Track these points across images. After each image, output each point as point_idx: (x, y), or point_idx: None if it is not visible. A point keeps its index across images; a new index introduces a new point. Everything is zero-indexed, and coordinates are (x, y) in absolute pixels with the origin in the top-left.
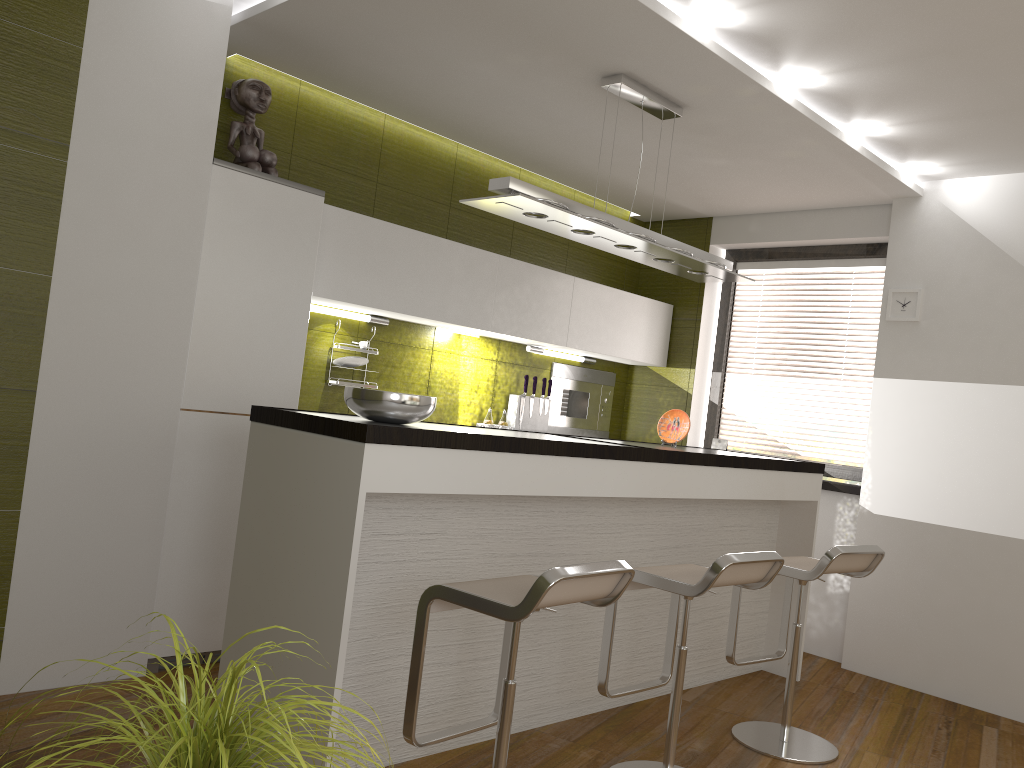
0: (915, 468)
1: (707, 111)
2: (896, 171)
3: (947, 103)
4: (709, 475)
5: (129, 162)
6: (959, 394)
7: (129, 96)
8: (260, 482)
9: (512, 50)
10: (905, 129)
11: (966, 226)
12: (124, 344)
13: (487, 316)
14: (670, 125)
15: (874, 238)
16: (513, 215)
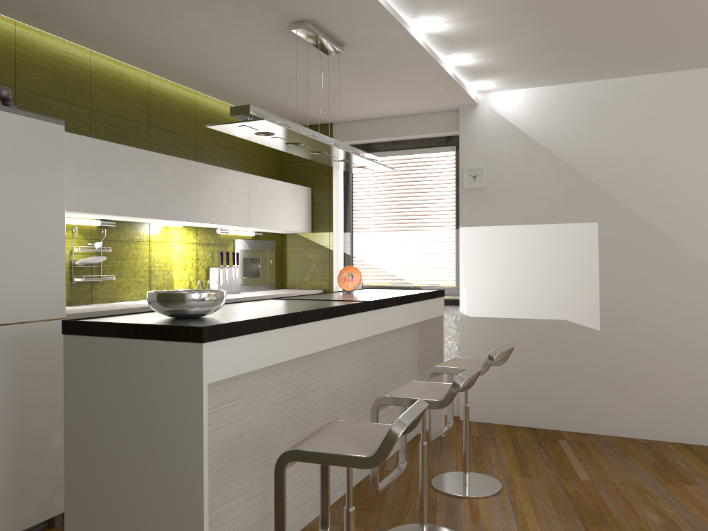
0: (493, 283)
1: (360, 48)
2: (467, 88)
3: (514, 43)
4: (394, 312)
5: None
6: (515, 233)
7: None
8: (85, 387)
9: (225, 0)
10: (481, 60)
11: (508, 123)
12: None
13: (194, 211)
14: (329, 59)
15: (447, 133)
16: (245, 134)
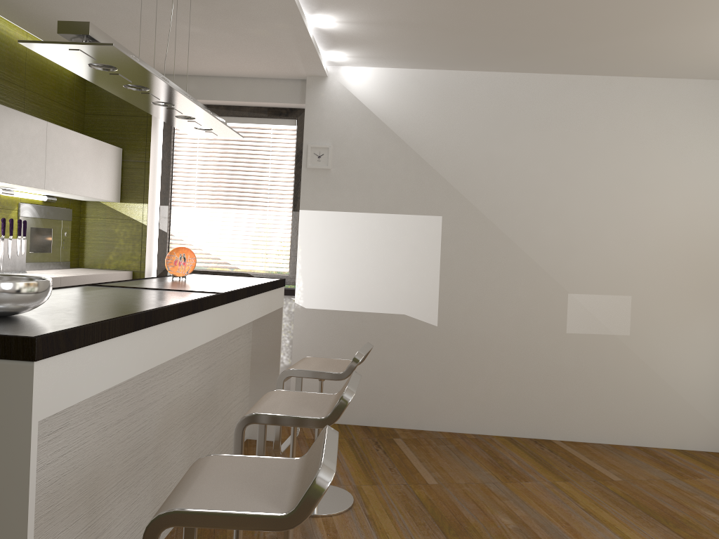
0: (333, 273)
1: None
2: (321, 56)
3: (388, 13)
4: (244, 306)
5: None
6: (359, 220)
7: None
8: None
9: None
10: (346, 26)
11: (358, 102)
12: None
13: None
14: None
15: (290, 104)
16: (74, 64)
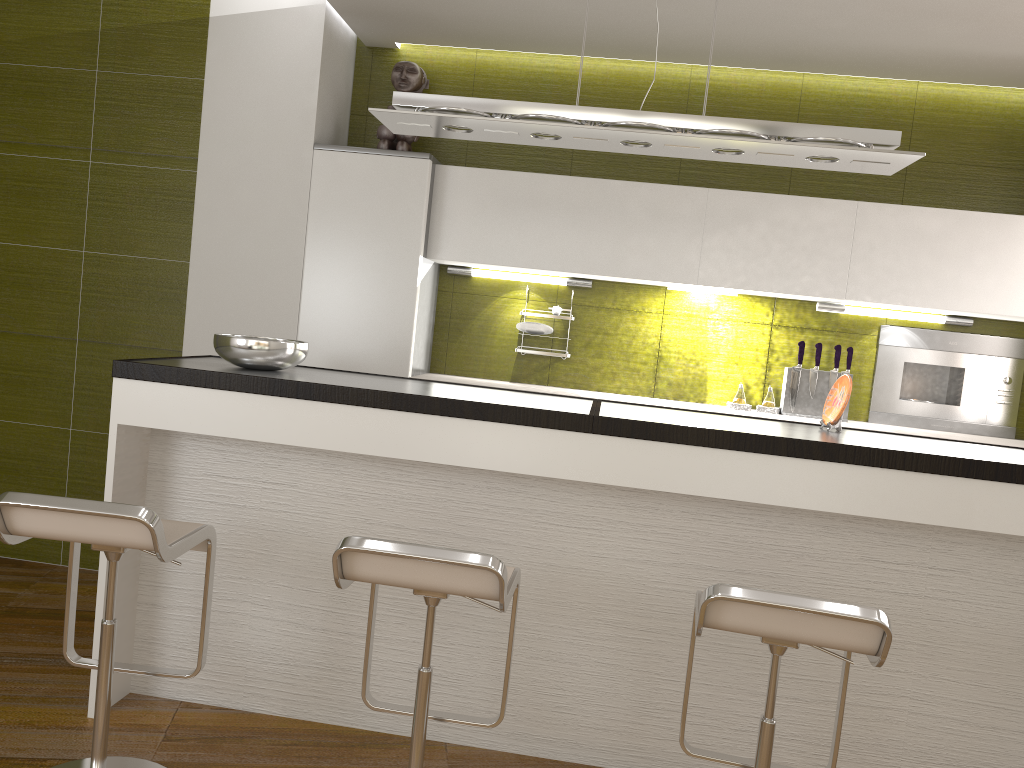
0: None
1: None
2: None
3: None
4: (719, 463)
5: (243, 162)
6: None
7: (241, 108)
8: None
9: None
10: None
11: None
12: (244, 313)
13: (690, 266)
14: None
15: None
16: (455, 135)
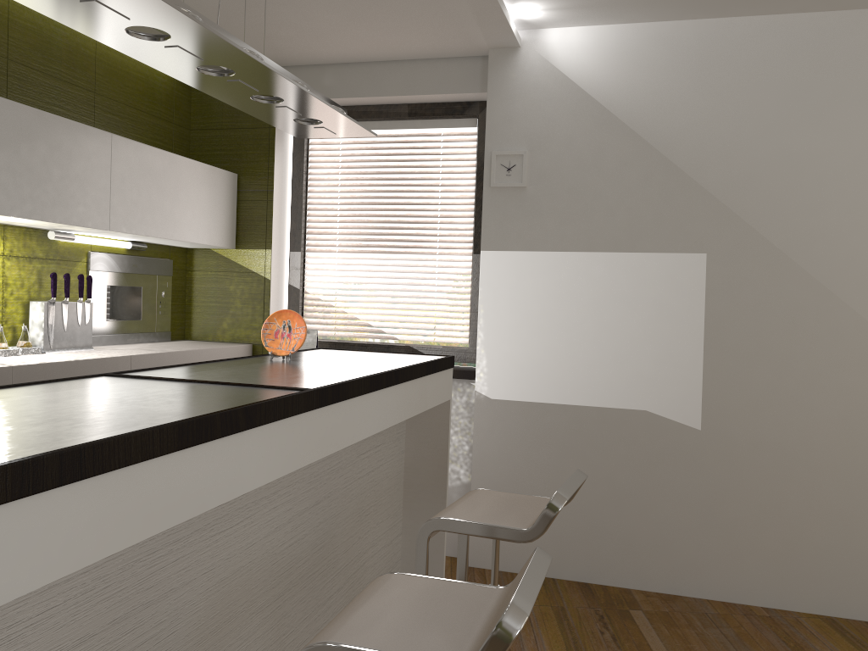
0: (531, 346)
1: None
2: (507, 11)
3: None
4: (364, 407)
5: None
6: (571, 264)
7: None
8: None
9: None
10: None
11: (568, 81)
12: None
13: None
14: None
15: (466, 95)
16: None
